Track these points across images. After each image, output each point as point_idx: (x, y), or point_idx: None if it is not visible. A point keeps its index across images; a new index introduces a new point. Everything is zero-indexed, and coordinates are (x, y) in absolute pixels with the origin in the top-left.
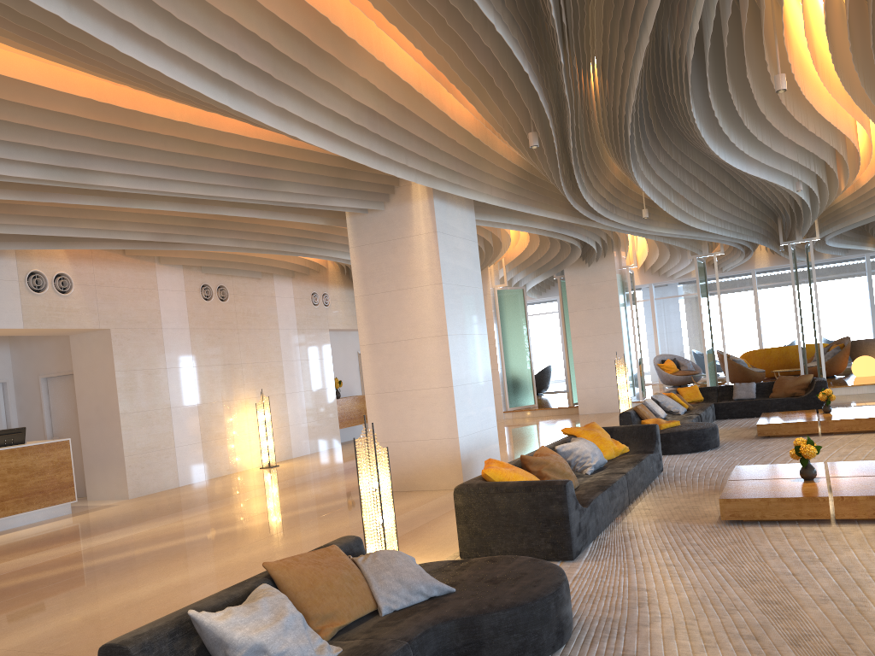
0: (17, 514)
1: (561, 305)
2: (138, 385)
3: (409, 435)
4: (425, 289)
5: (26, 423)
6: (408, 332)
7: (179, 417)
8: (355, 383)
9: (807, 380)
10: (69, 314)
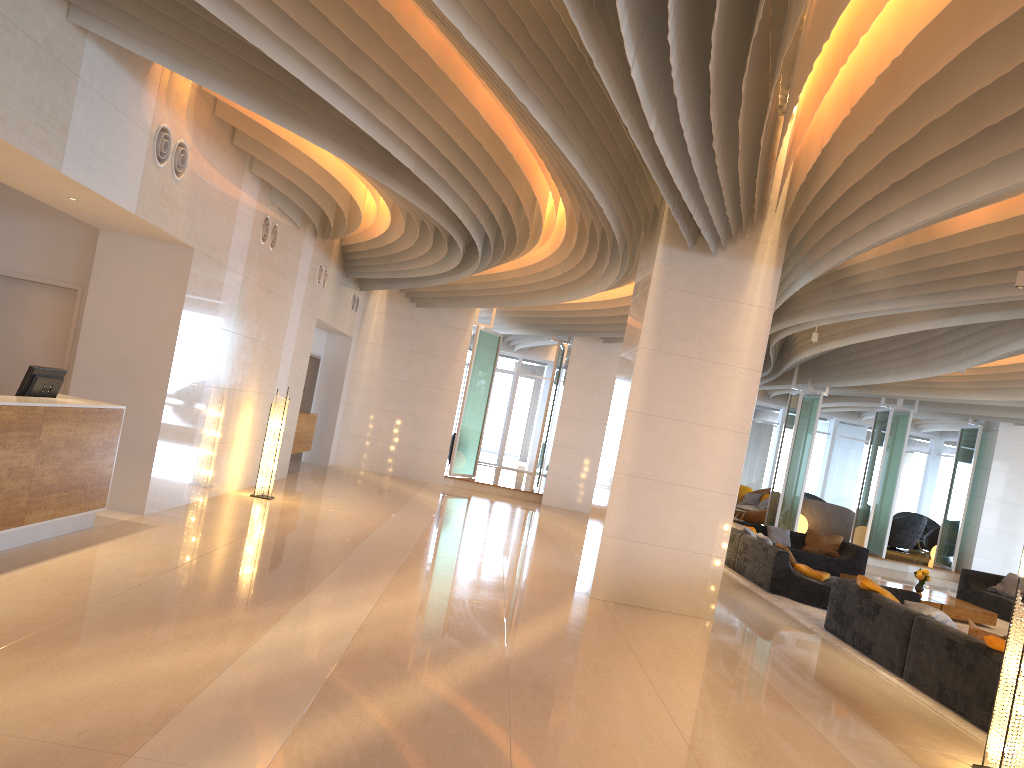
0: (54, 519)
1: (554, 373)
2: (191, 344)
3: (661, 538)
4: (737, 370)
5: None
6: (699, 415)
7: (206, 402)
8: None
9: (839, 541)
10: (172, 211)
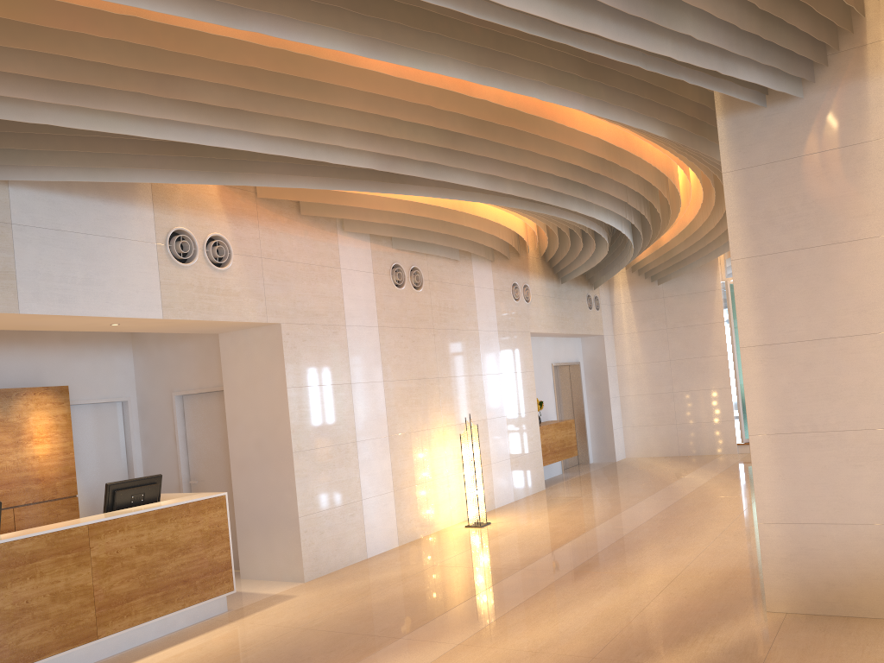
0: (150, 621)
1: None
2: (316, 409)
3: (847, 513)
4: None
5: (152, 459)
6: (851, 322)
7: (367, 455)
8: (549, 404)
9: None
10: (226, 299)
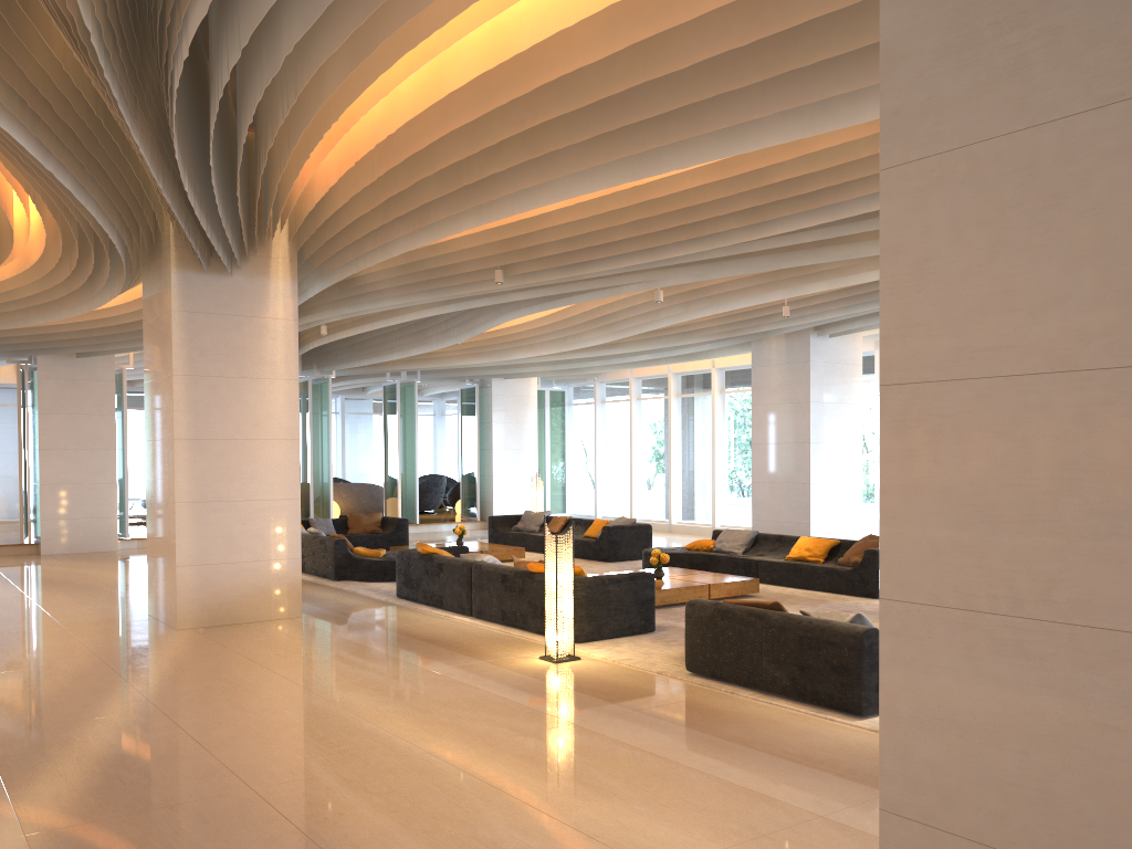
0: None
1: (20, 401)
2: None
3: (237, 555)
4: (276, 382)
5: None
6: (248, 430)
7: None
8: None
9: (380, 518)
10: None
